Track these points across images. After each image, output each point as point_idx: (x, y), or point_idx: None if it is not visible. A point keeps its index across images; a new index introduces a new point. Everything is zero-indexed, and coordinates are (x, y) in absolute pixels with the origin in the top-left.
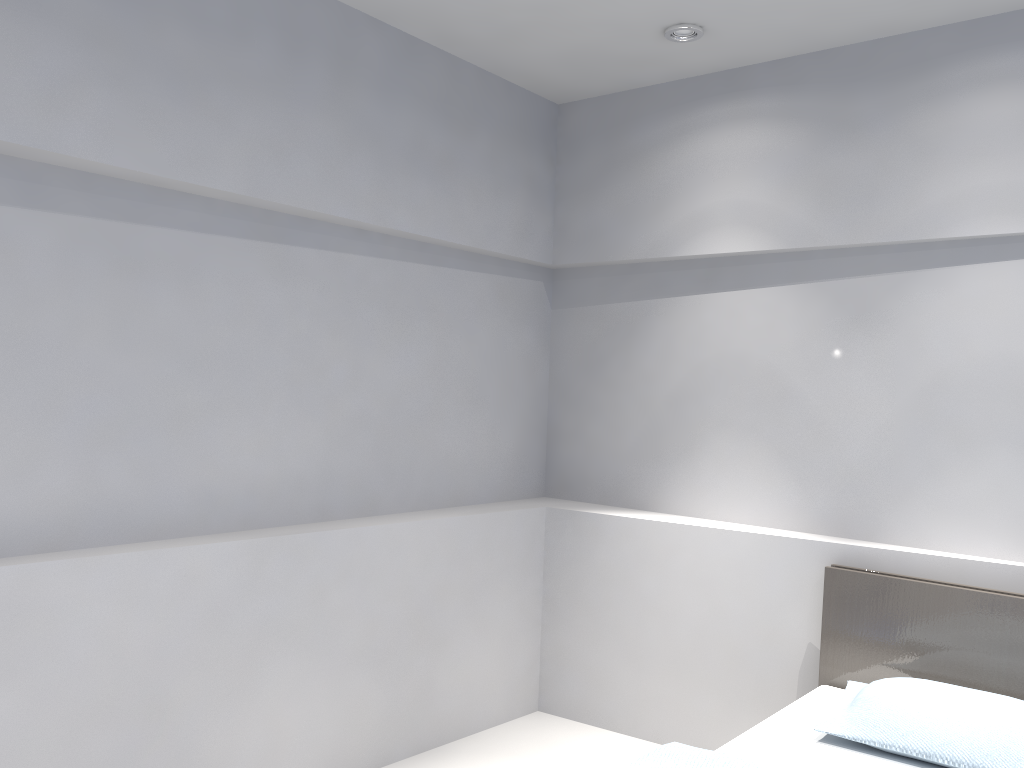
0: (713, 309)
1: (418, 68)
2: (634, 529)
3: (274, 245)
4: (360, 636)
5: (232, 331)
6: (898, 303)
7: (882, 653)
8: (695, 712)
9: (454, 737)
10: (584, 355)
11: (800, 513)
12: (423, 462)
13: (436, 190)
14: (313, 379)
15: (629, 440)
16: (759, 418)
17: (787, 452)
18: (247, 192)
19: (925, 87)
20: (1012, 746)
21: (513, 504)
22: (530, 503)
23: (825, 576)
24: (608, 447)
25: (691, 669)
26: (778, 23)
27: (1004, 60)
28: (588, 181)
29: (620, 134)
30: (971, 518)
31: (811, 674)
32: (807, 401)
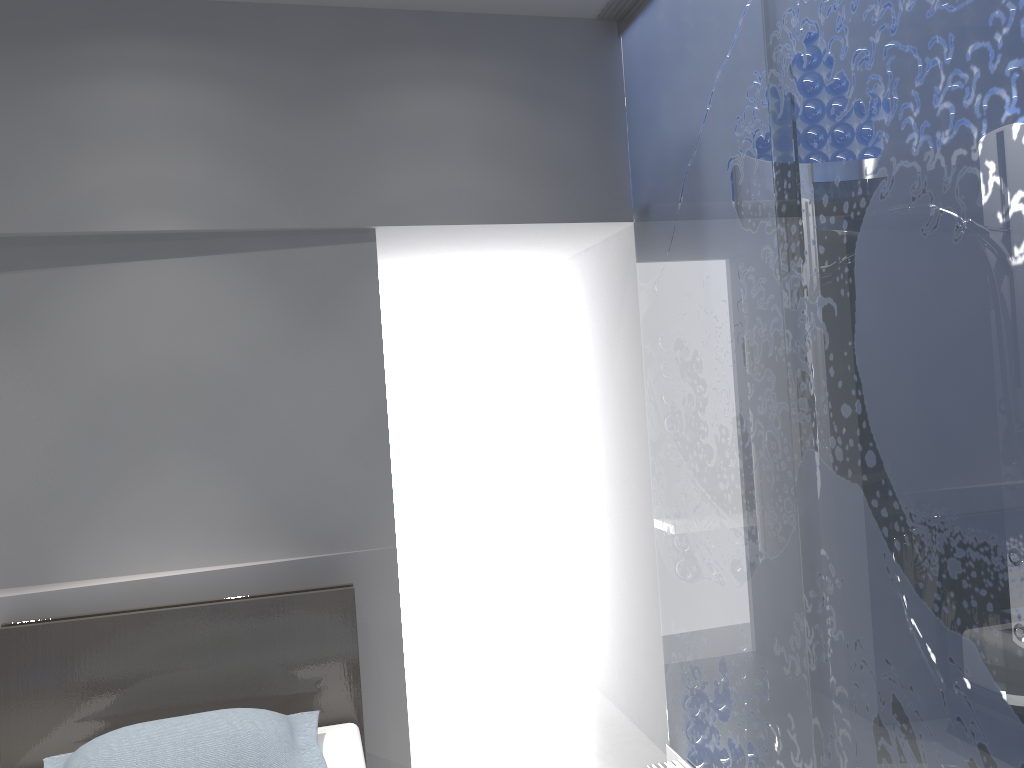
0: None
1: None
2: None
3: None
4: None
5: None
6: (52, 304)
7: (79, 709)
8: None
9: None
10: None
11: None
12: None
13: None
14: None
15: None
16: None
17: None
18: None
19: (59, 59)
20: (241, 761)
21: None
22: None
23: None
24: None
25: None
26: None
27: (143, 47)
28: None
29: None
30: (157, 532)
31: None
32: None
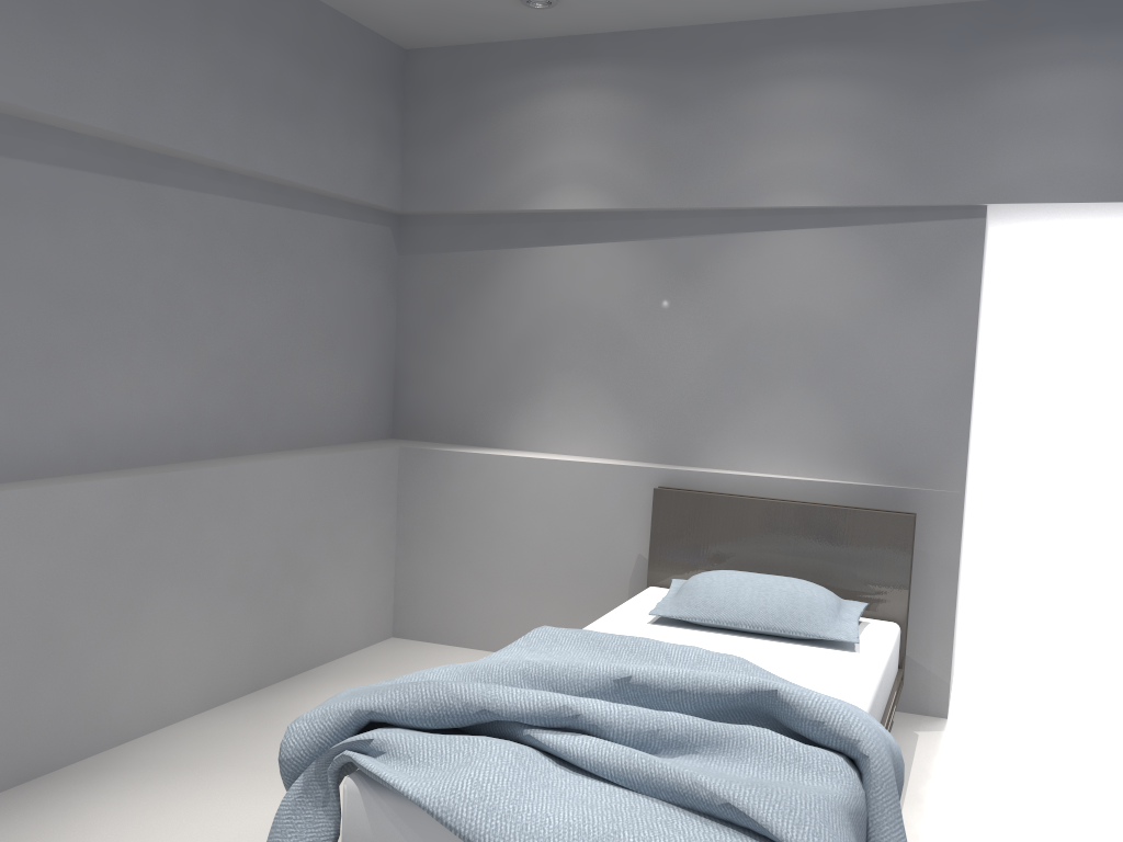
0: (557, 261)
1: (277, 7)
2: (485, 464)
3: (139, 183)
4: (234, 569)
5: (101, 270)
6: (716, 261)
7: (698, 556)
8: (540, 623)
9: (319, 662)
10: (432, 301)
11: (632, 445)
12: (282, 404)
13: (295, 133)
14: (179, 320)
15: (477, 383)
16: (597, 361)
17: (621, 391)
18: (120, 130)
19: (743, 73)
20: (795, 610)
21: (367, 445)
22: (382, 444)
23: (654, 496)
24: (456, 389)
25: (537, 586)
26: (623, 2)
27: (805, 57)
28: (437, 130)
29: (470, 86)
30: (768, 443)
31: (640, 580)
32: (639, 346)
